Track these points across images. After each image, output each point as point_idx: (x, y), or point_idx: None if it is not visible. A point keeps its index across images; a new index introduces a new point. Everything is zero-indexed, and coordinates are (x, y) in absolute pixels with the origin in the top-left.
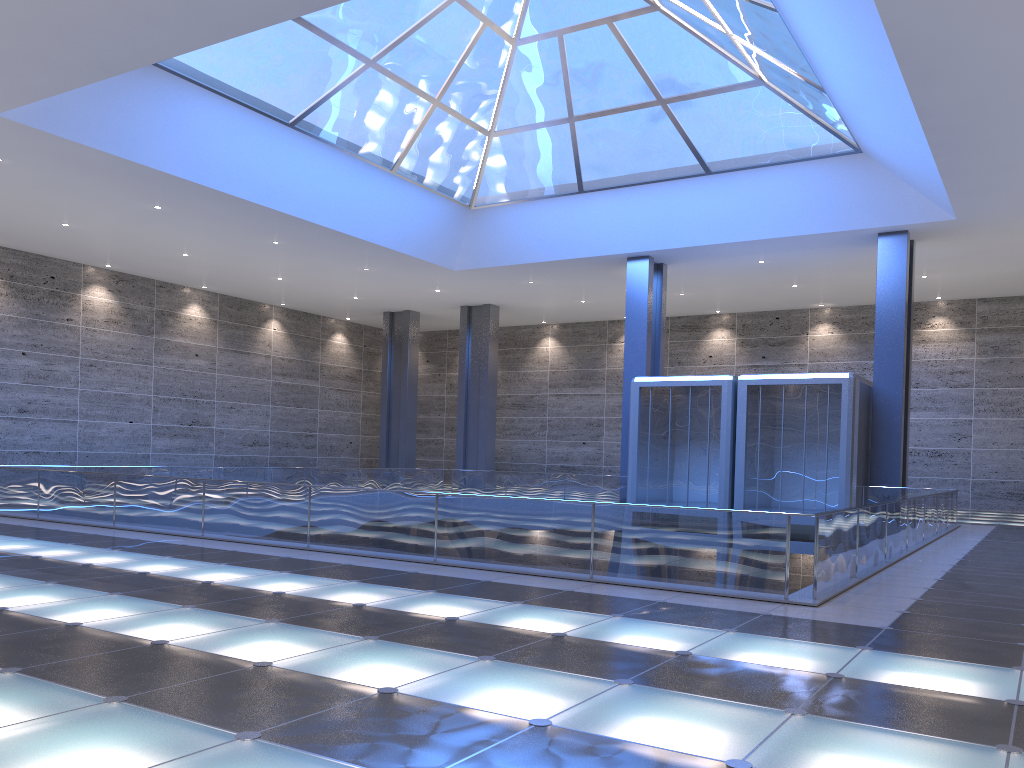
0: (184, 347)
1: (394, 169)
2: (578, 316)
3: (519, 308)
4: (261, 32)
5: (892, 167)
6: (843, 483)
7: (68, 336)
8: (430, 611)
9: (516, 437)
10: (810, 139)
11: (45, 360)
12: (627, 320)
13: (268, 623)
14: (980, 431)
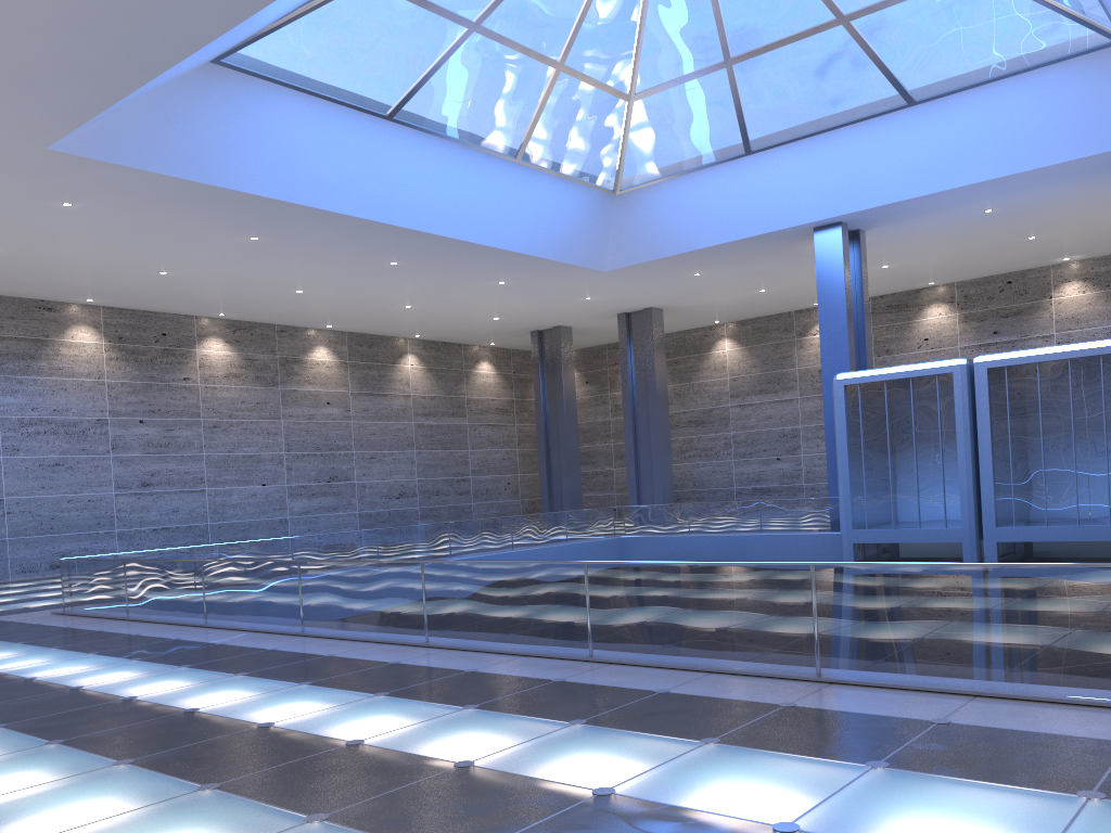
0: (314, 396)
1: (518, 156)
2: (757, 310)
3: (686, 308)
4: (337, 5)
5: None
6: None
7: (187, 397)
8: (571, 774)
9: (697, 459)
10: (1049, 36)
11: (165, 426)
12: (820, 305)
13: (307, 825)
14: None
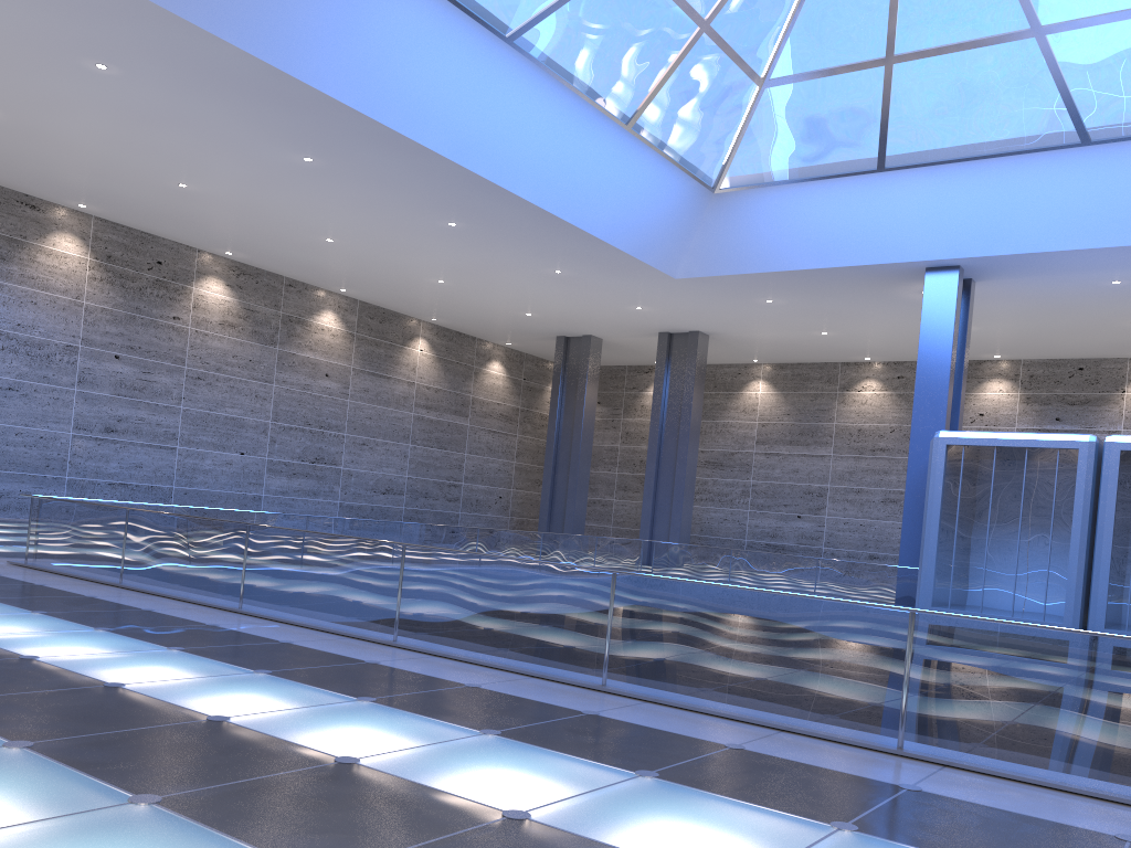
0: (312, 364)
1: (630, 123)
2: (805, 354)
3: (733, 339)
4: None
5: None
6: None
7: (173, 339)
8: None
9: (708, 503)
10: None
11: (142, 367)
12: (921, 353)
13: None
14: None
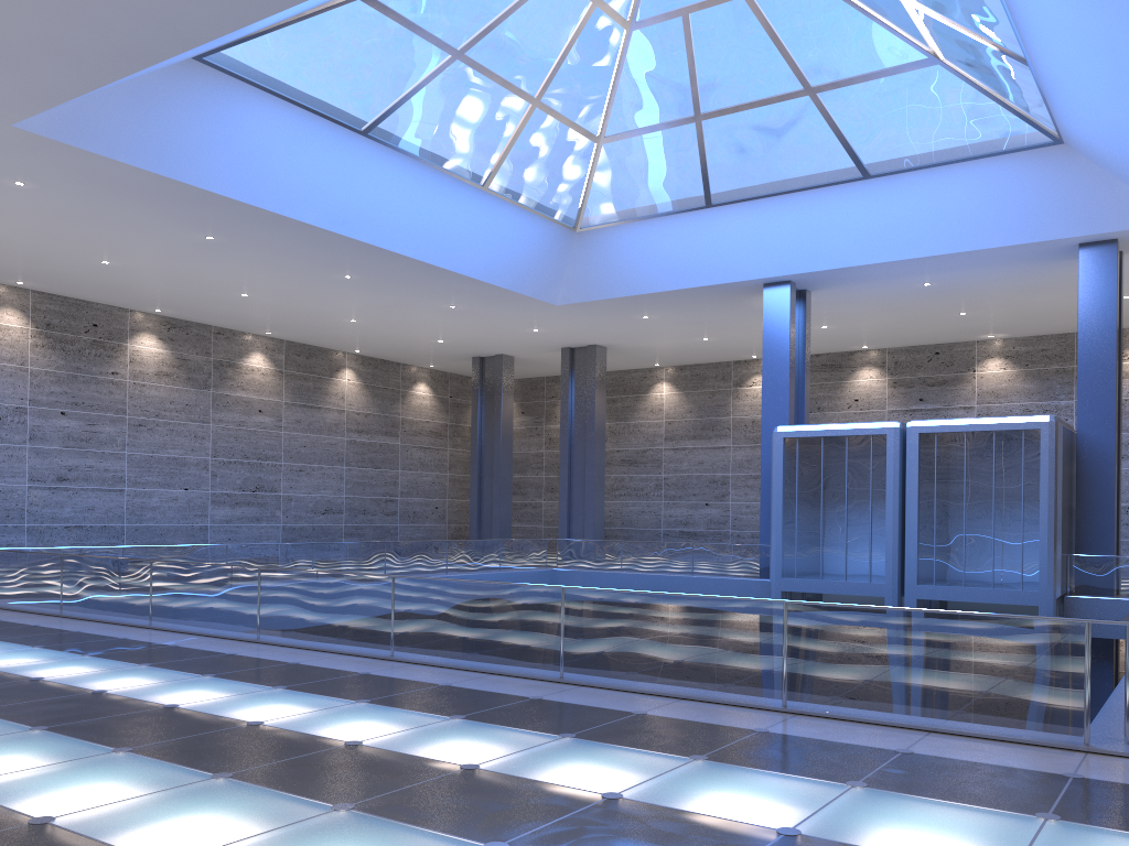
0: (246, 402)
1: (486, 185)
2: (698, 356)
3: (629, 349)
4: (326, 18)
5: (1103, 159)
6: (1045, 552)
7: (113, 392)
8: (576, 780)
9: (627, 498)
10: (996, 129)
11: (87, 420)
12: (765, 358)
13: (336, 812)
14: None
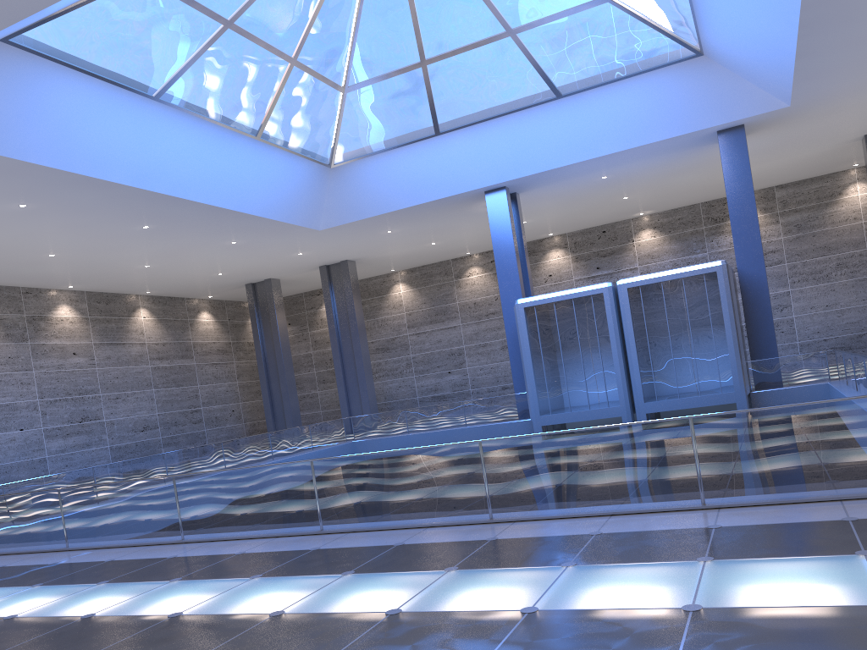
0: (61, 348)
1: (259, 135)
2: (425, 259)
3: (373, 260)
4: None
5: (735, 64)
6: (734, 362)
7: None
8: (638, 601)
9: (385, 378)
10: (654, 49)
11: None
12: (495, 249)
13: None
14: (798, 299)
